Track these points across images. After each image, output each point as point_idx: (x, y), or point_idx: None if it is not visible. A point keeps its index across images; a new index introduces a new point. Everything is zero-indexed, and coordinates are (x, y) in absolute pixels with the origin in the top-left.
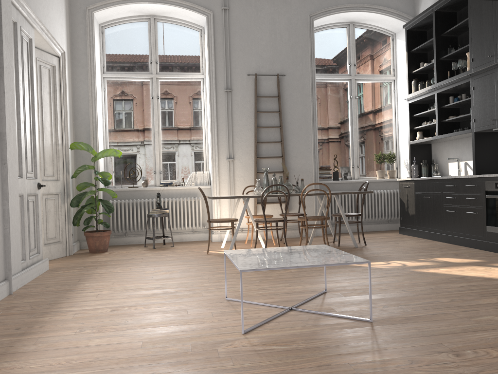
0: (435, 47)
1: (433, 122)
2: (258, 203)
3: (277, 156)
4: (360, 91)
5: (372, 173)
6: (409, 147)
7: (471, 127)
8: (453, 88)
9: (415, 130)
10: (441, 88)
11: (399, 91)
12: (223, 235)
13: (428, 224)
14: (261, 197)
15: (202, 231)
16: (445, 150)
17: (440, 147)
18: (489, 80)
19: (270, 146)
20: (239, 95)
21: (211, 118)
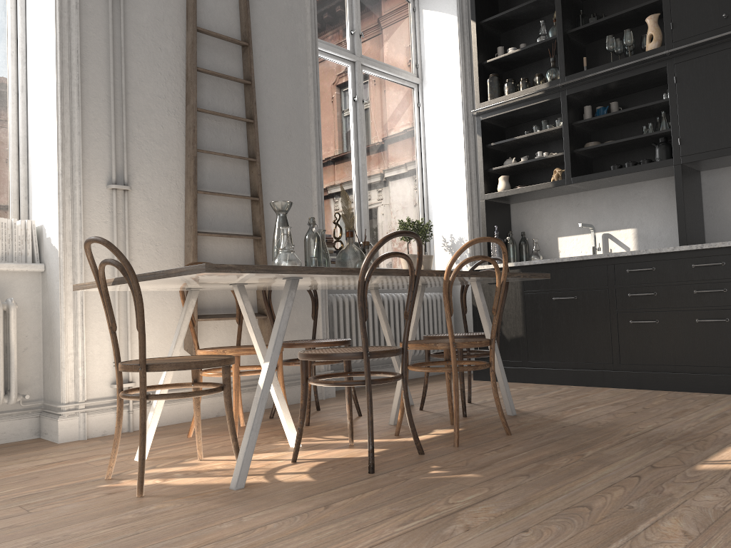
0: (559, 8)
1: (540, 156)
2: (200, 317)
3: (240, 194)
4: (368, 92)
5: (389, 260)
6: (482, 205)
7: (673, 155)
8: (607, 87)
9: (491, 174)
10: (579, 86)
11: (429, 106)
12: (96, 419)
13: (568, 354)
14: (364, 272)
15: (8, 411)
16: (549, 214)
17: (534, 209)
18: (724, 62)
19: (224, 168)
20: (146, 10)
21: (61, 51)
